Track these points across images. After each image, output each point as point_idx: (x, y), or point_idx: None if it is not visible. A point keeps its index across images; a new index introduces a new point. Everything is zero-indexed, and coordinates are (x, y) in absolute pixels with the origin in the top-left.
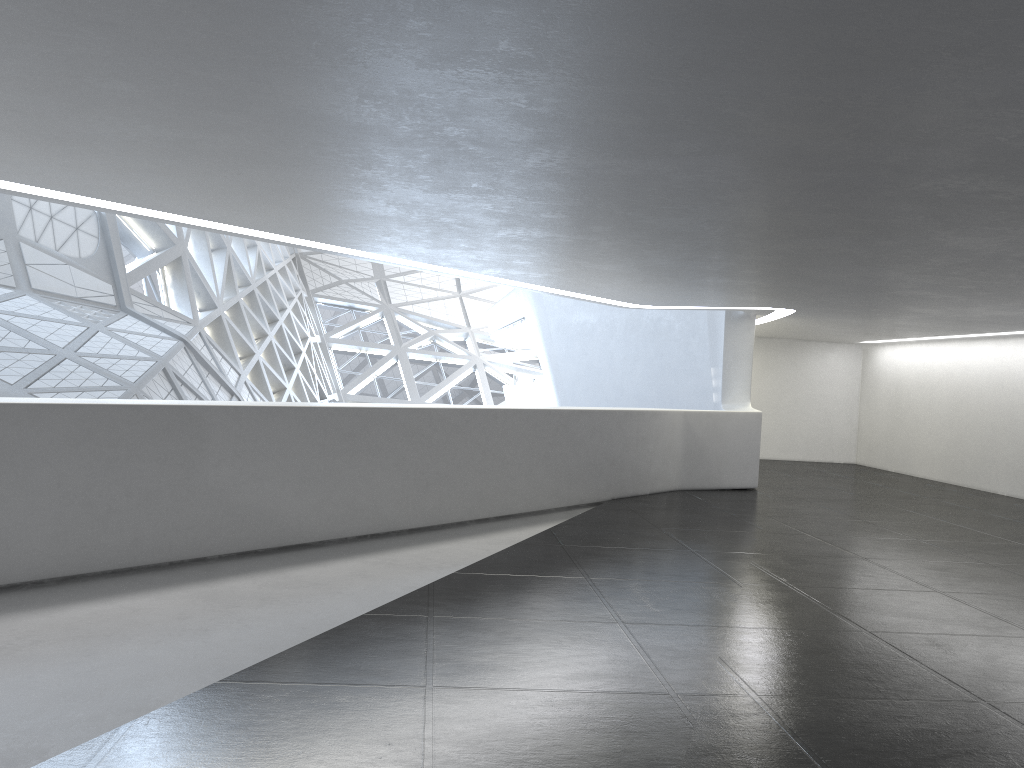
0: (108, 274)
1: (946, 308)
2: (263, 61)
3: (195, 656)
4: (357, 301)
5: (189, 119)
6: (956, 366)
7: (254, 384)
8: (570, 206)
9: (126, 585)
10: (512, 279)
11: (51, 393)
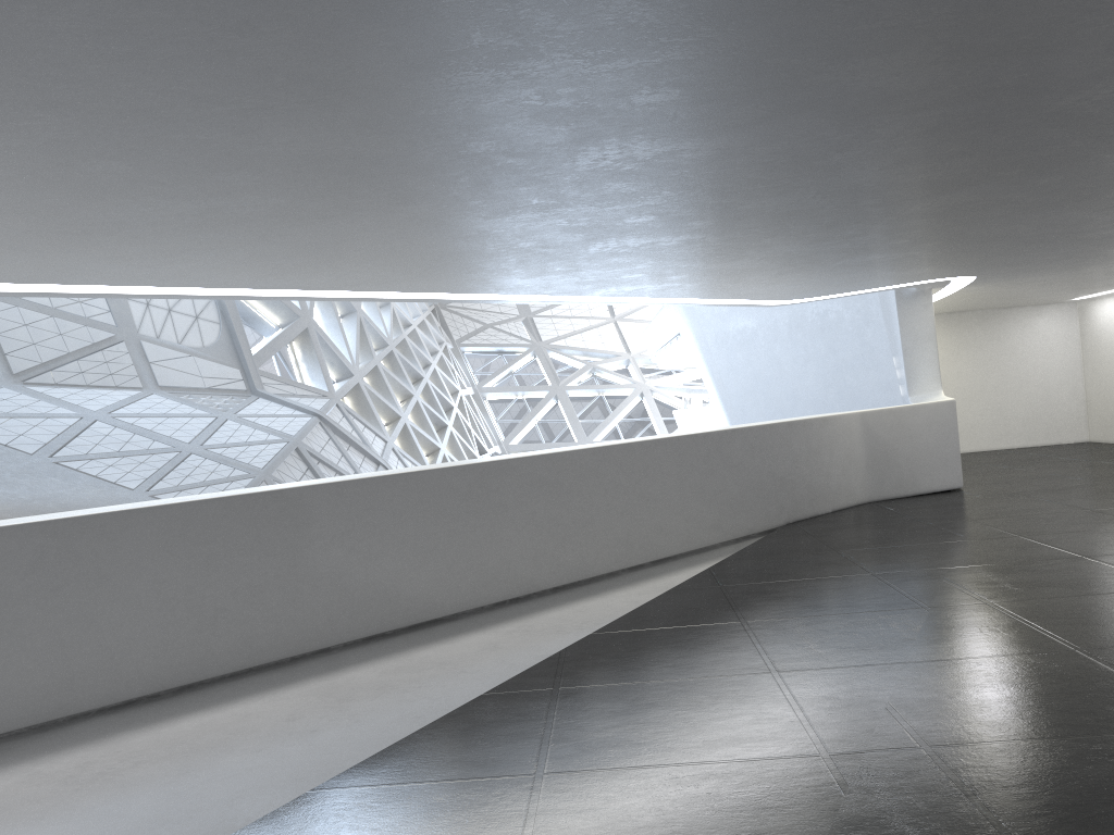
0: (234, 359)
1: None
2: (236, 110)
3: (296, 762)
4: (505, 344)
5: (200, 187)
6: None
7: (404, 449)
8: (653, 205)
9: (242, 688)
10: (632, 296)
11: (174, 492)
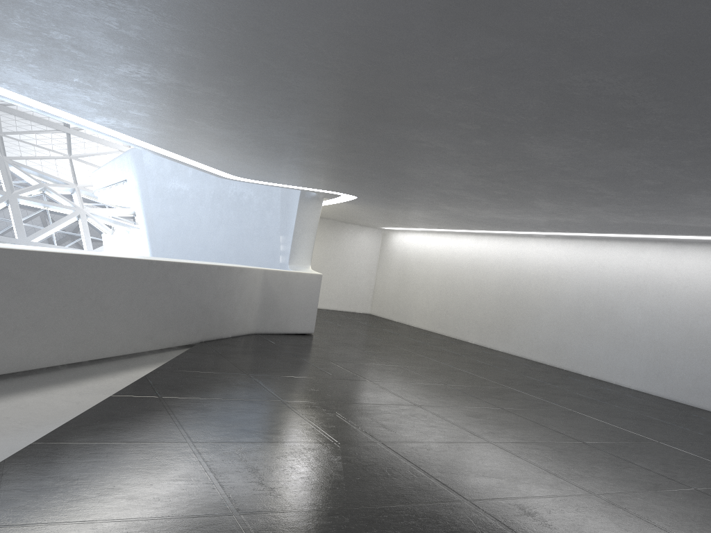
0: None
1: (467, 208)
2: None
3: None
4: None
5: None
6: (447, 251)
7: None
8: (212, 40)
9: None
10: (125, 133)
11: None
